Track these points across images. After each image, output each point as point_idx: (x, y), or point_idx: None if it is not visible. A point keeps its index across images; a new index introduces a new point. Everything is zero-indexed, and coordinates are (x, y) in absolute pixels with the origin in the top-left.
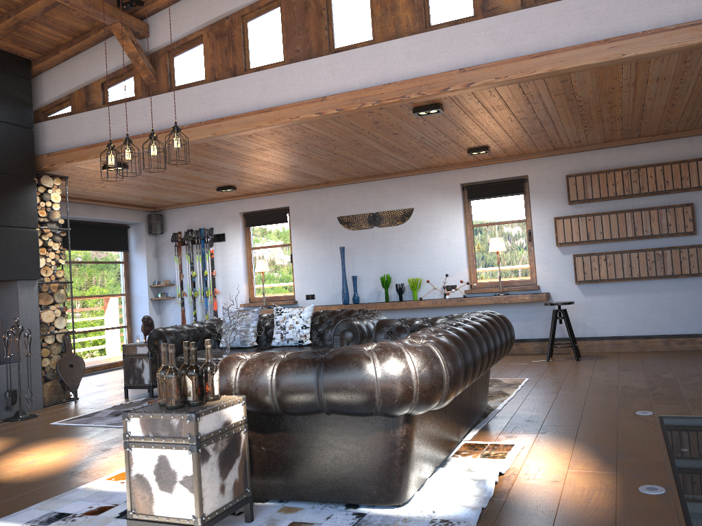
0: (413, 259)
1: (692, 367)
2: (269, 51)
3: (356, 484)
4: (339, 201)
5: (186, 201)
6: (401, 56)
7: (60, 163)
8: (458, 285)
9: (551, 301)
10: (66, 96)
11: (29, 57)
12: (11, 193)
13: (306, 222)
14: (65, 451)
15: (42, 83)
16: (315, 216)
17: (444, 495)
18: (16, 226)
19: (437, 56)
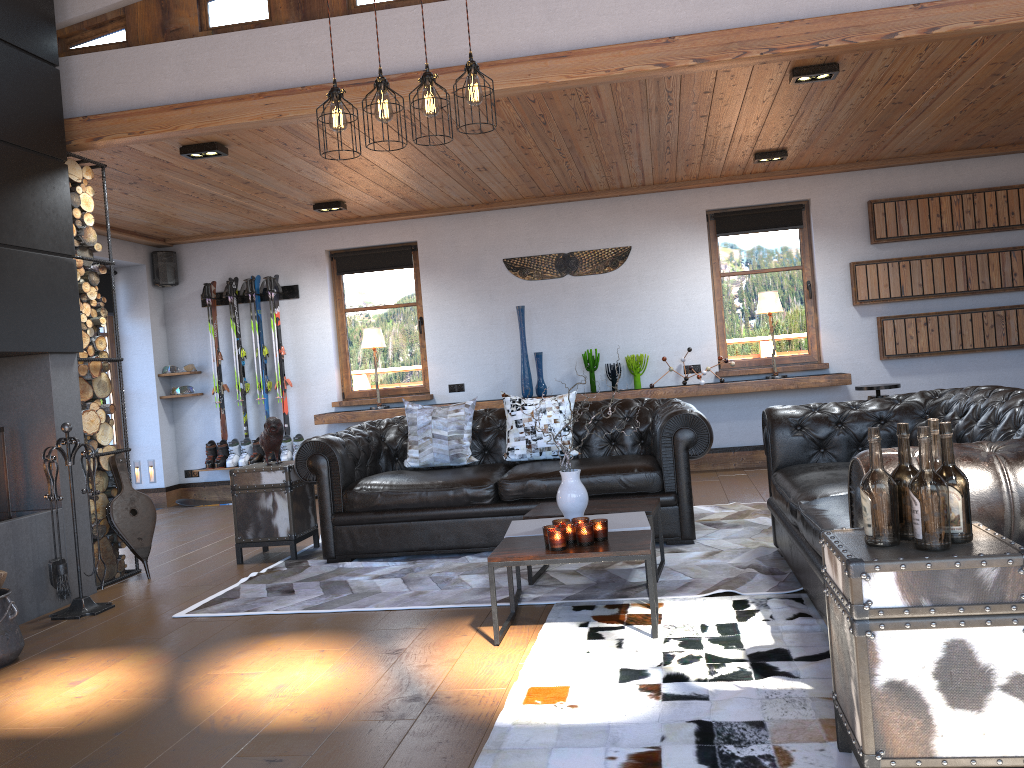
0: (630, 326)
1: None
2: None
3: None
4: (506, 234)
5: (229, 229)
6: None
7: (115, 135)
8: (703, 365)
9: (844, 385)
10: (115, 12)
11: None
12: (33, 186)
13: (447, 268)
14: (314, 662)
15: None
16: (463, 257)
17: None
18: (43, 250)
19: None
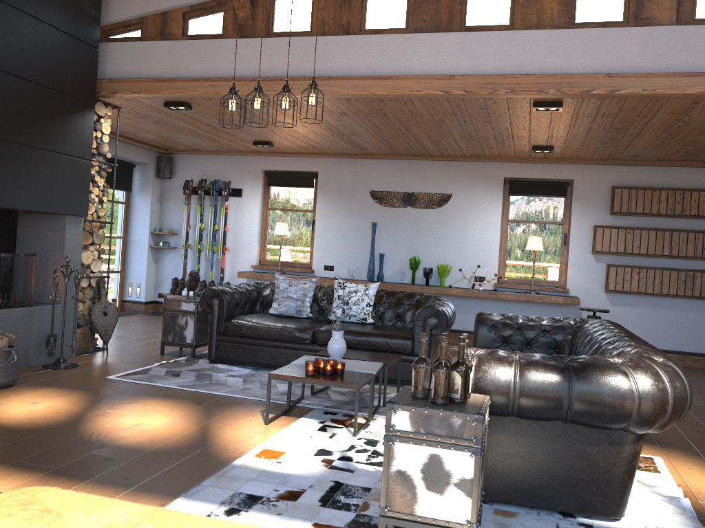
0: (444, 245)
1: None
2: (389, 15)
3: (579, 494)
4: (374, 175)
5: (205, 149)
6: (542, 48)
7: (124, 92)
8: (487, 278)
9: (578, 305)
10: (136, 19)
11: None
12: (71, 117)
13: (334, 191)
14: (163, 415)
15: None
16: (345, 186)
17: (649, 510)
18: (72, 155)
19: (581, 55)
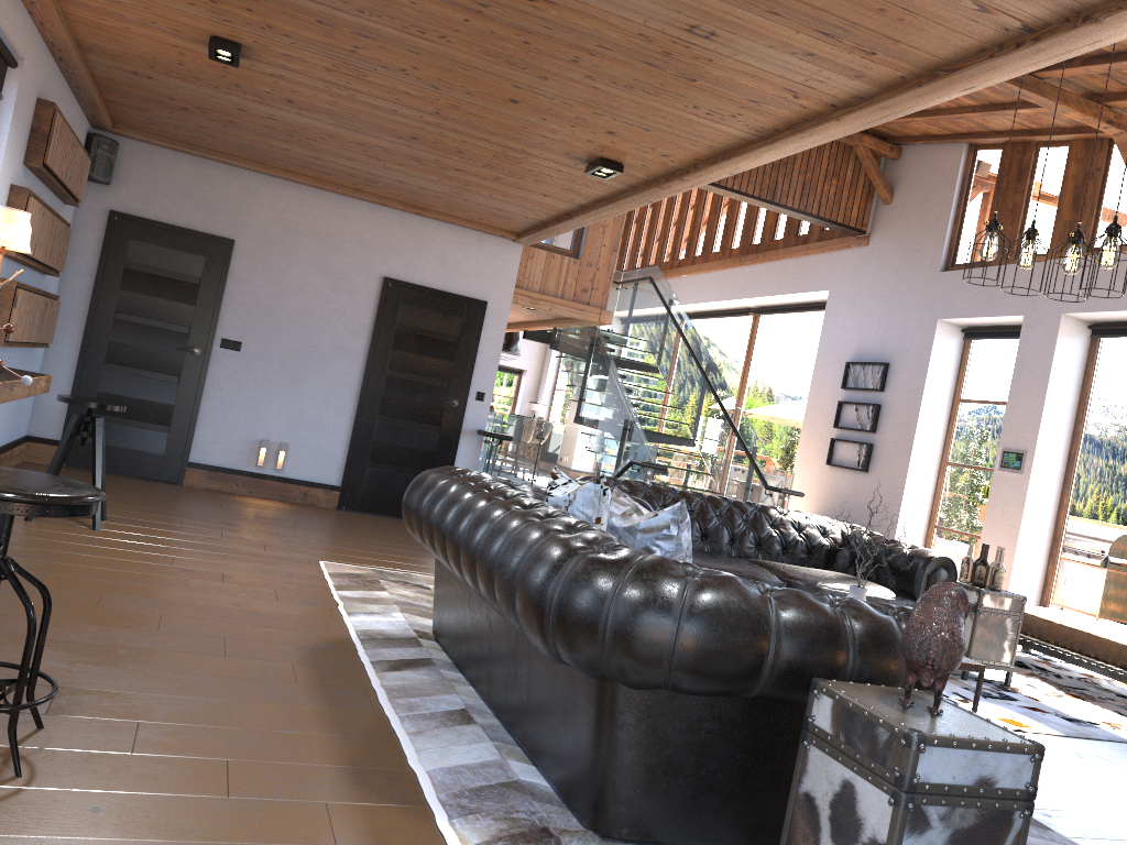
0: None
1: (207, 506)
2: None
3: None
4: None
5: None
6: None
7: None
8: None
9: None
10: None
11: None
12: None
13: None
14: (1111, 798)
15: None
16: None
17: None
18: None
19: None
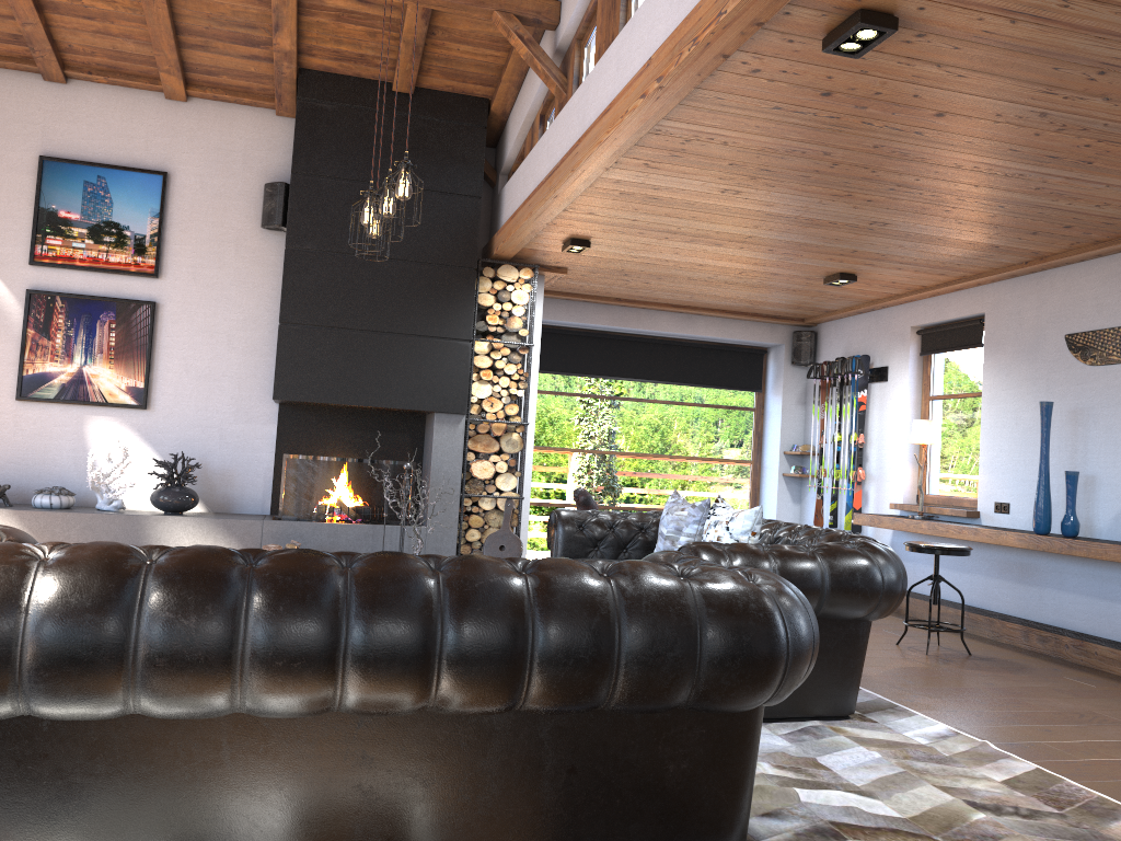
0: None
1: None
2: None
3: None
4: (1072, 299)
5: (831, 307)
6: None
7: (500, 244)
8: None
9: None
10: (522, 144)
11: (483, 95)
12: (434, 290)
13: (1008, 347)
14: None
15: (508, 130)
16: (1025, 332)
17: None
18: (436, 336)
19: None
